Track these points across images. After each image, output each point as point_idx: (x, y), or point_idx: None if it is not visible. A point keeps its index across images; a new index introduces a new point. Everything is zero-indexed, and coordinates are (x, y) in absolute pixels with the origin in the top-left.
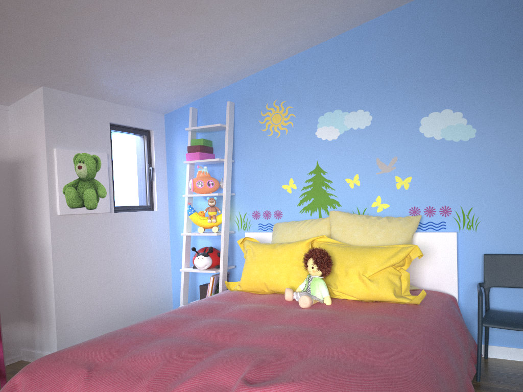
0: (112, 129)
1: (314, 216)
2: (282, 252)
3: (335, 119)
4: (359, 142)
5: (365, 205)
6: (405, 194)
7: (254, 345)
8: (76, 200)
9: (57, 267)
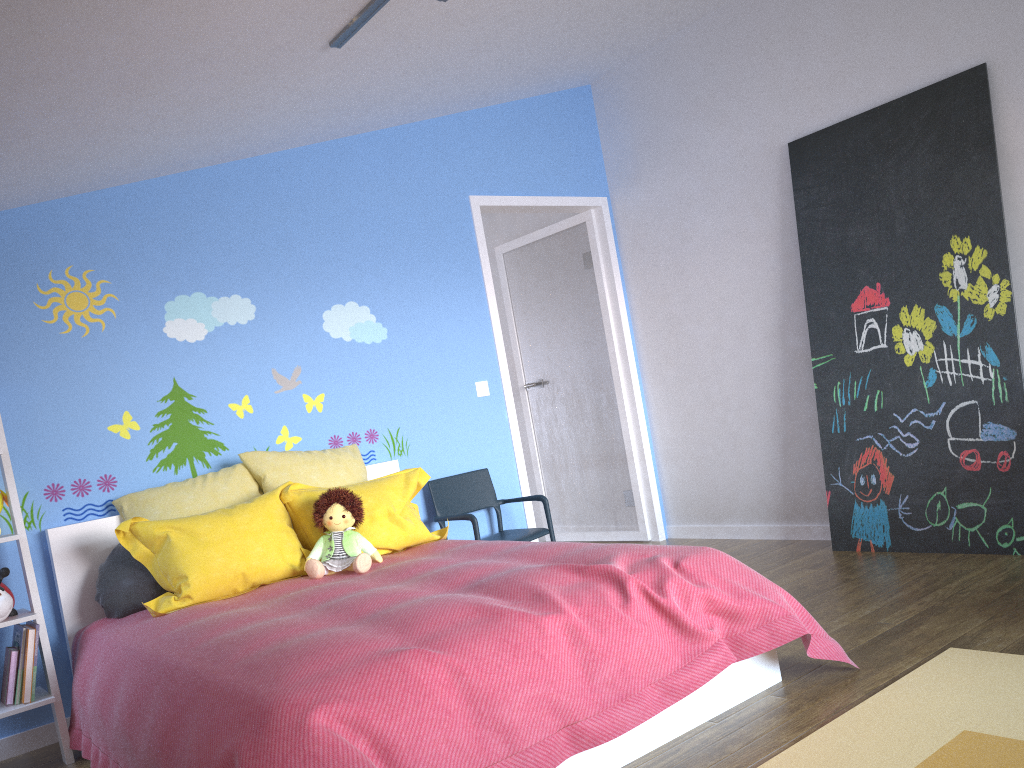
0: None
1: (184, 474)
2: (253, 517)
3: (196, 308)
4: (242, 345)
5: (267, 443)
6: (320, 418)
7: (480, 577)
8: None
9: None
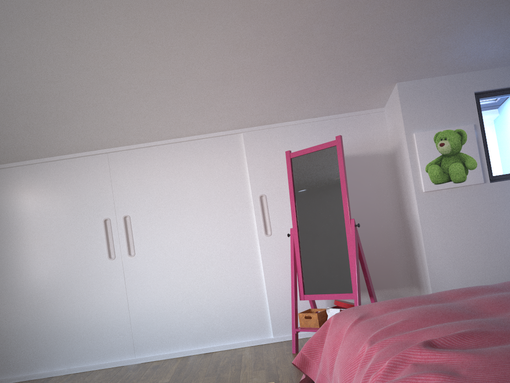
0: (480, 98)
1: None
2: None
3: None
4: None
5: None
6: None
7: None
8: (441, 176)
9: (427, 239)
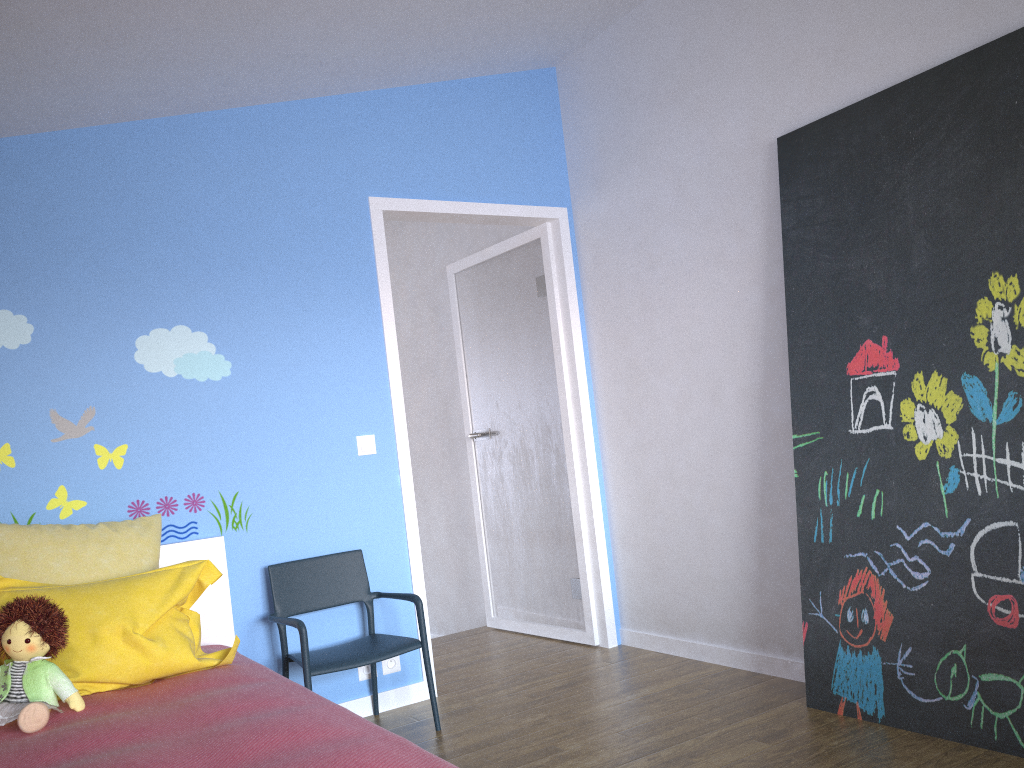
0: None
1: None
2: None
3: None
4: (8, 377)
5: (33, 508)
6: (117, 477)
7: None
8: None
9: None
